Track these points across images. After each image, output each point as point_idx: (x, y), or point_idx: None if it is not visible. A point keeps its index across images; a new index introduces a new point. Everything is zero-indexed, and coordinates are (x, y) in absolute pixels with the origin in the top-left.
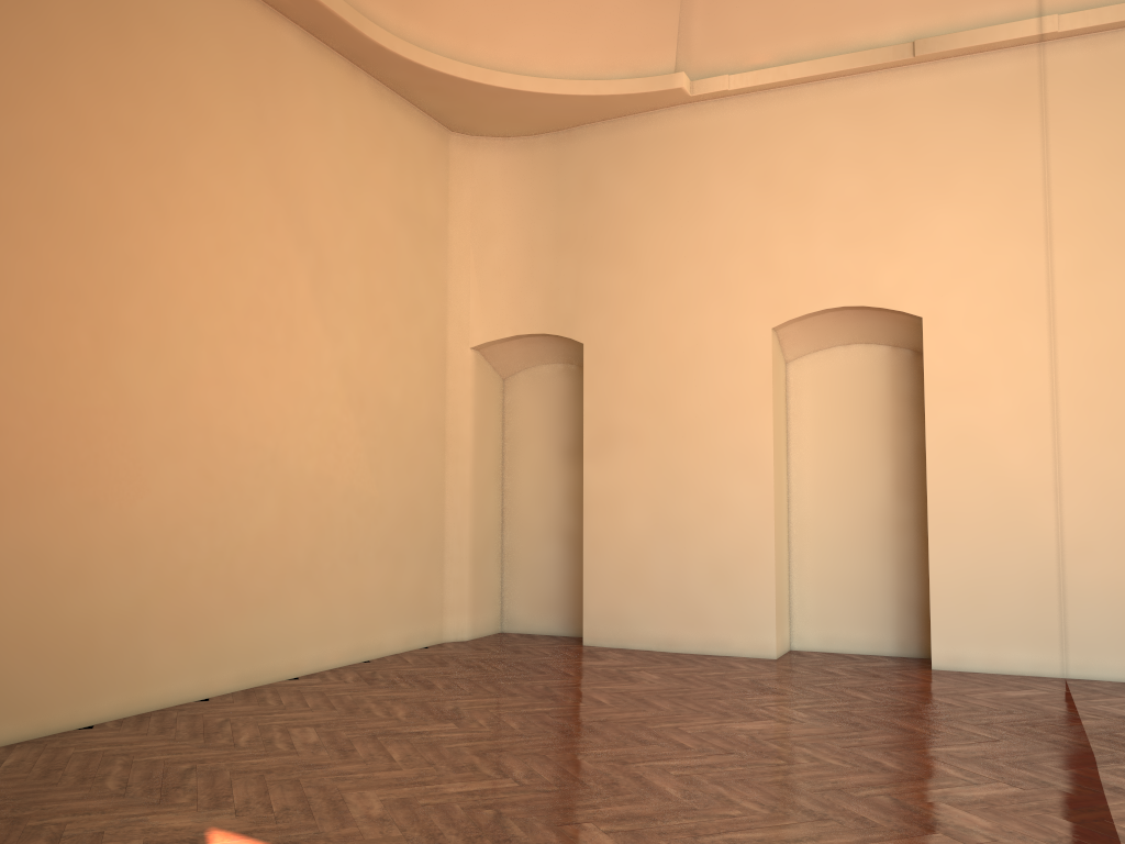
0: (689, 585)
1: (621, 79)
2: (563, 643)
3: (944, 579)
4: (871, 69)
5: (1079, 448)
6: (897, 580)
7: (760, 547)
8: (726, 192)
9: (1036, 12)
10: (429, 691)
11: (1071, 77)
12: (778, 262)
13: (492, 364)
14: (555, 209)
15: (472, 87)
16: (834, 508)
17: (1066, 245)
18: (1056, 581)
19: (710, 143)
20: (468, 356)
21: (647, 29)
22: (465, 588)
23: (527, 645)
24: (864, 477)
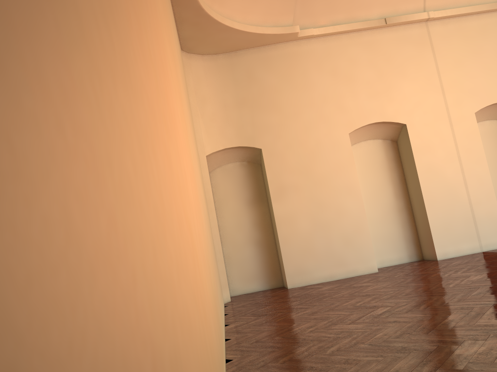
0: (334, 249)
1: (272, 27)
2: (276, 290)
3: (434, 224)
4: (368, 29)
5: (469, 167)
6: (403, 232)
7: (362, 226)
8: (318, 78)
9: (423, 10)
10: (312, 308)
11: (438, 34)
12: (345, 106)
13: (208, 164)
14: (234, 88)
15: (215, 24)
16: (373, 207)
17: (449, 94)
18: (472, 217)
19: (306, 57)
20: (206, 160)
21: (281, 5)
22: (225, 275)
23: (266, 294)
24: (382, 193)
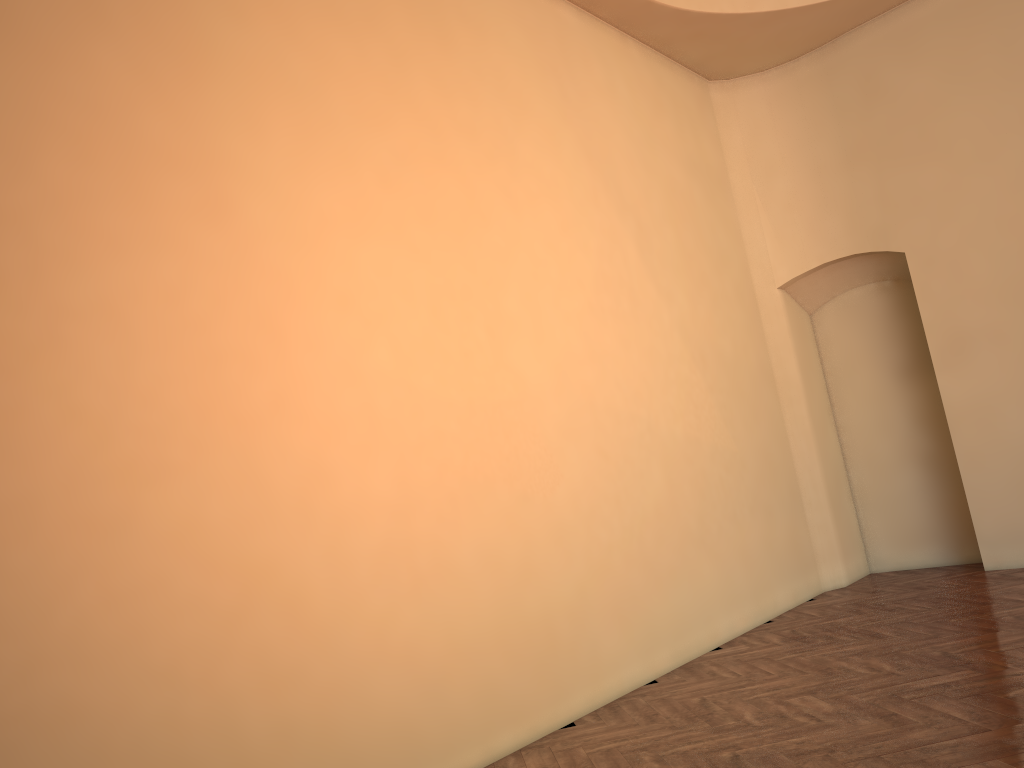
0: None
1: None
2: (957, 572)
3: None
4: None
5: None
6: None
7: None
8: None
9: None
10: (883, 641)
11: None
12: None
13: (798, 301)
14: (835, 125)
15: (737, 21)
16: None
17: None
18: None
19: None
20: (777, 297)
21: None
22: (830, 532)
23: (921, 580)
24: None
